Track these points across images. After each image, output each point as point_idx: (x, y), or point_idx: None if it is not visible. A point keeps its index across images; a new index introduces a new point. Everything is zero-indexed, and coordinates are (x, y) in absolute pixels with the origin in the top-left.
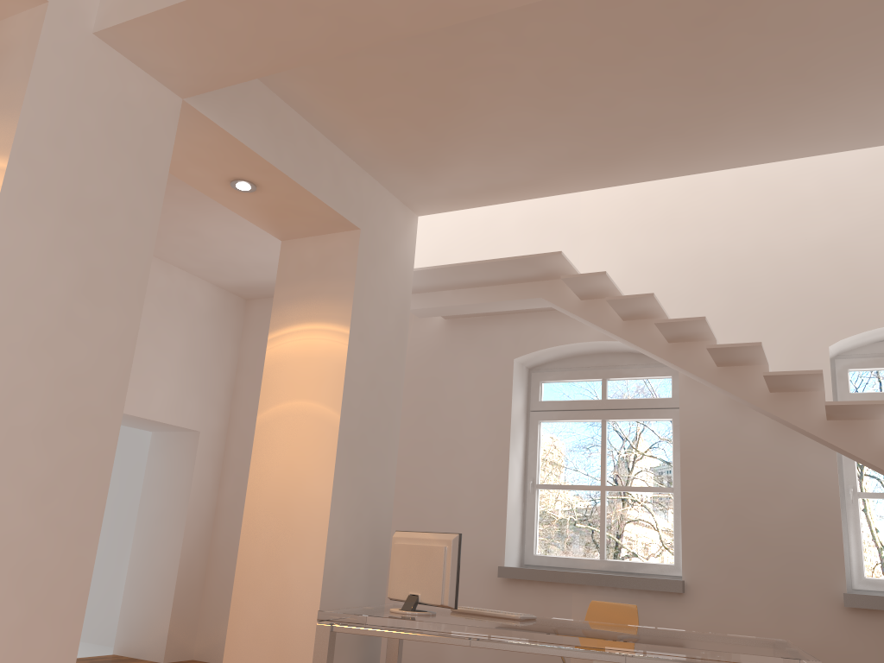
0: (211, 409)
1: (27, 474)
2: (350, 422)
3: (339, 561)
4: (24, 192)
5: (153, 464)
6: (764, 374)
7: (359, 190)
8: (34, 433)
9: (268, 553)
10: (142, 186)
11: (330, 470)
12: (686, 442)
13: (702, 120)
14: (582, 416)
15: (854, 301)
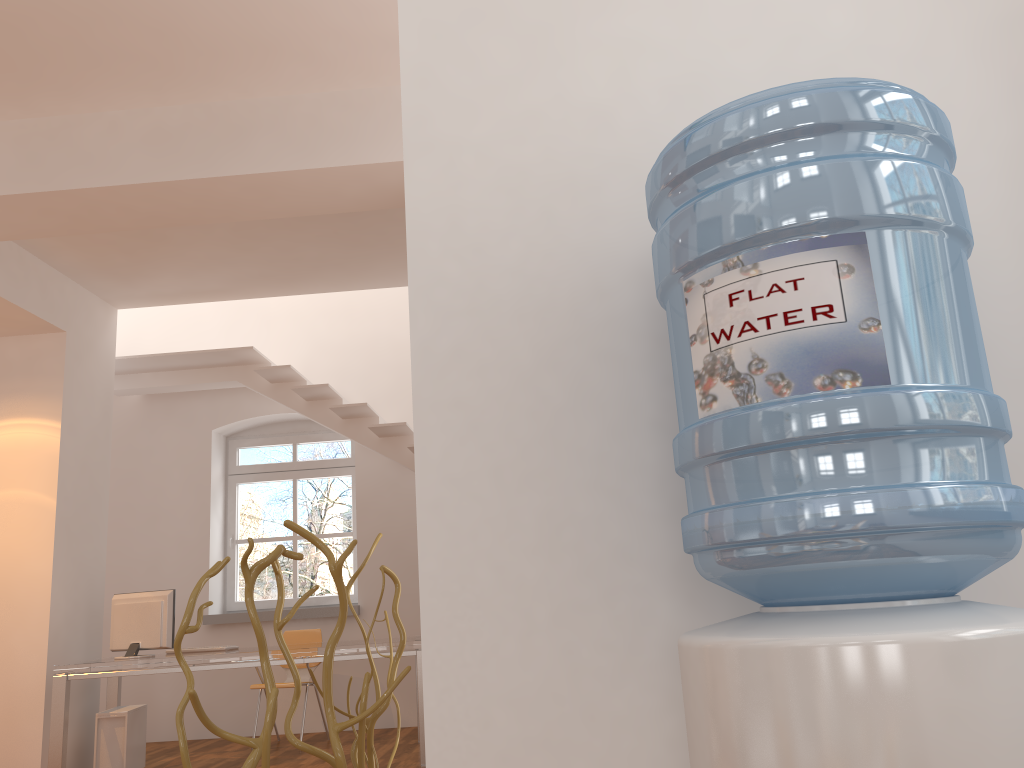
0: None
1: None
2: (65, 506)
3: (61, 626)
4: None
5: None
6: (408, 446)
7: (64, 296)
8: None
9: None
10: None
11: (49, 549)
12: (361, 495)
13: (358, 261)
14: (276, 477)
15: None
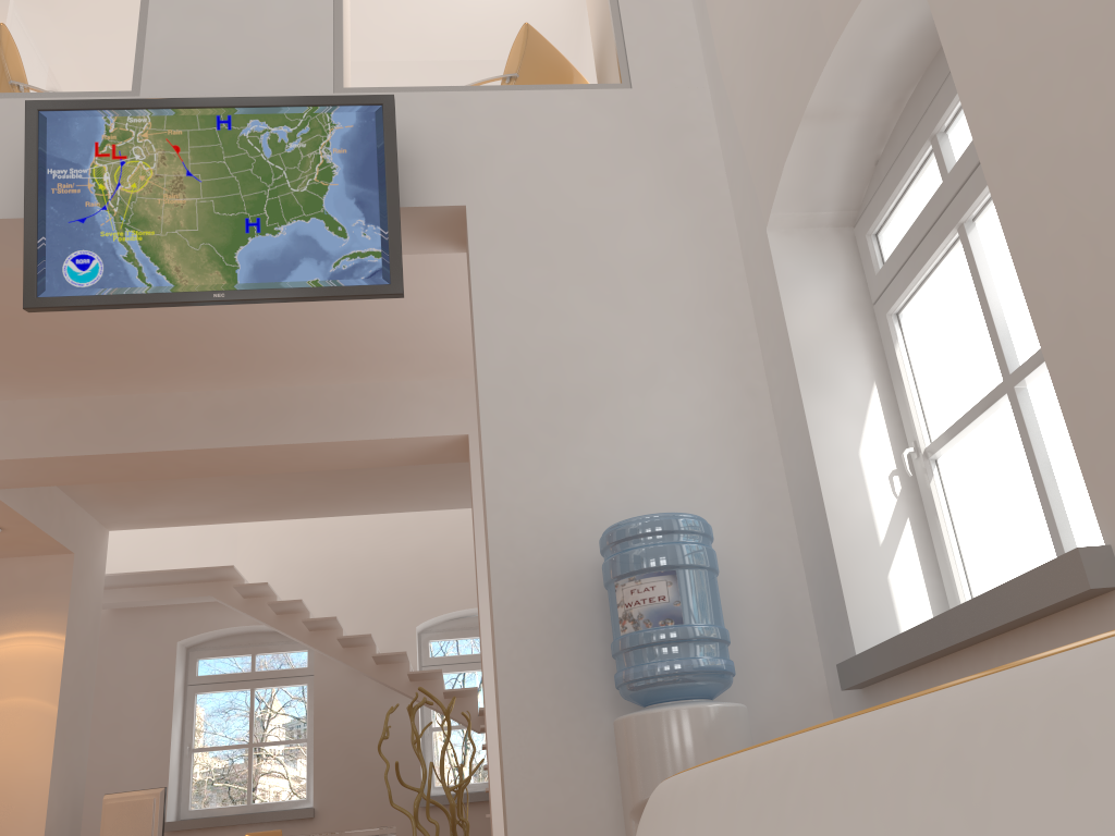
0: None
1: None
2: (63, 712)
3: (53, 826)
4: None
5: None
6: (372, 655)
7: (75, 521)
8: None
9: None
10: None
11: (49, 752)
12: (319, 702)
13: (339, 494)
14: (234, 686)
15: (432, 595)
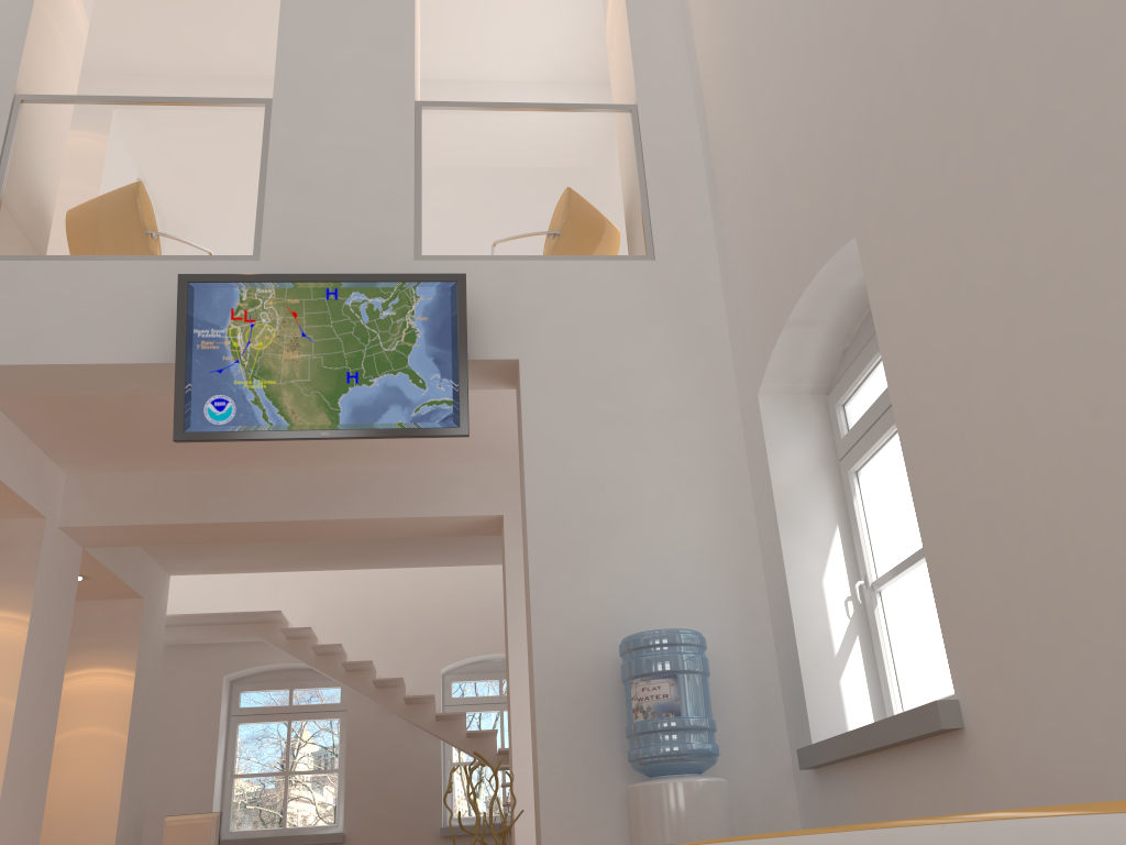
0: None
1: (24, 794)
2: (131, 741)
3: (121, 843)
4: (33, 632)
5: None
6: (404, 696)
7: (145, 569)
8: (27, 770)
9: (64, 843)
10: (67, 610)
11: (119, 777)
12: (351, 736)
13: (379, 551)
14: (273, 718)
15: (457, 640)
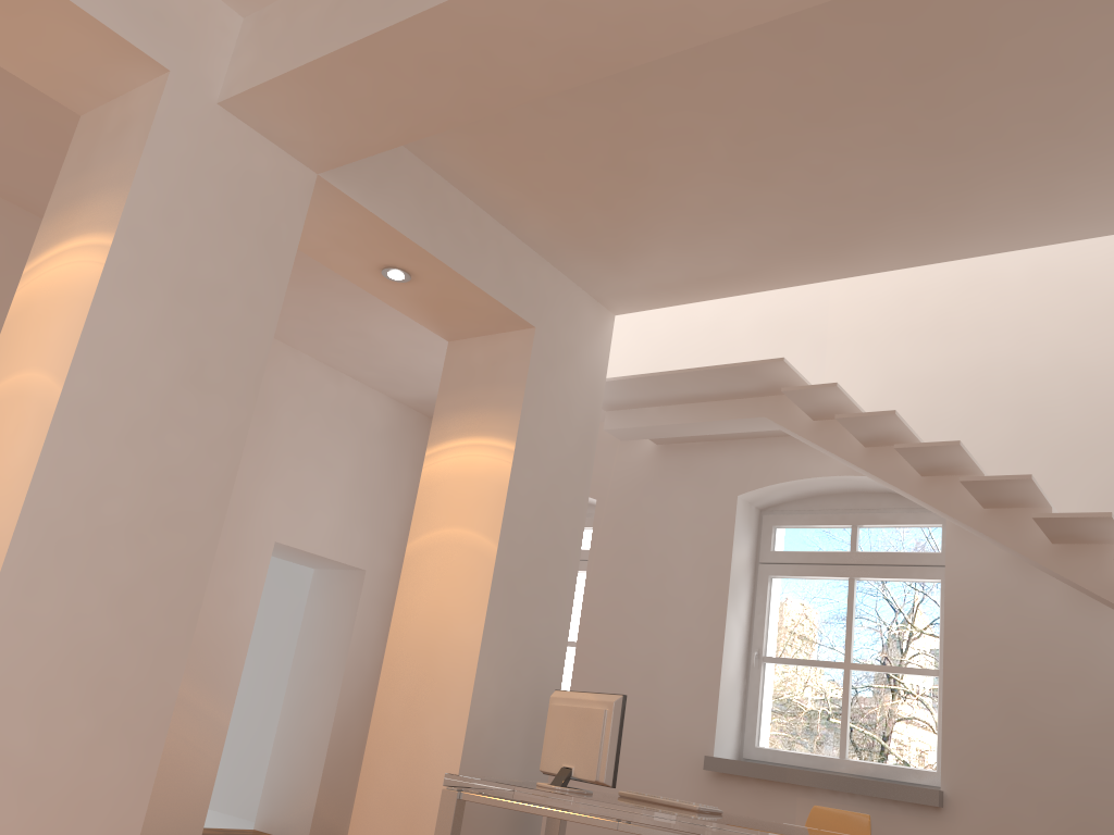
0: (381, 545)
1: (110, 574)
2: (510, 556)
3: (488, 723)
4: (129, 270)
5: (312, 606)
6: (1033, 516)
7: (536, 281)
8: (122, 531)
9: (407, 707)
10: (264, 269)
11: (481, 611)
12: (953, 609)
13: (947, 191)
14: (824, 572)
15: None
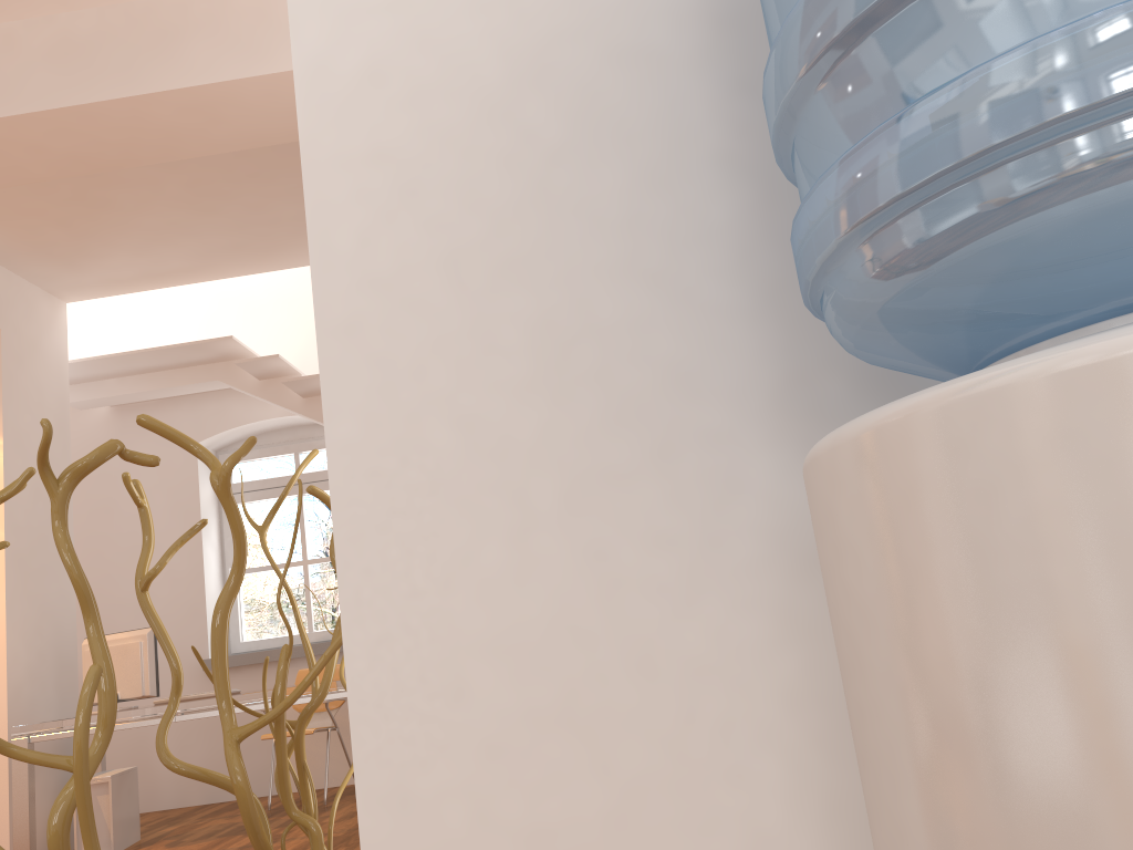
0: None
1: None
2: (16, 537)
3: (24, 681)
4: None
5: None
6: None
7: None
8: None
9: None
10: None
11: (0, 590)
12: None
13: None
14: (277, 494)
15: None
